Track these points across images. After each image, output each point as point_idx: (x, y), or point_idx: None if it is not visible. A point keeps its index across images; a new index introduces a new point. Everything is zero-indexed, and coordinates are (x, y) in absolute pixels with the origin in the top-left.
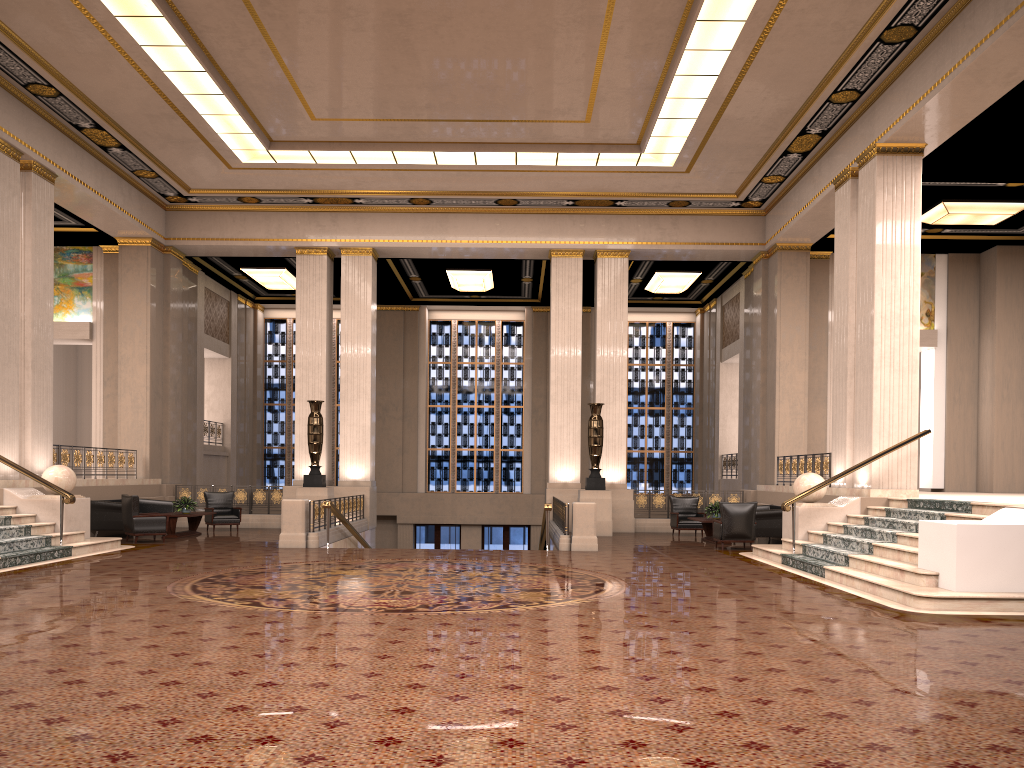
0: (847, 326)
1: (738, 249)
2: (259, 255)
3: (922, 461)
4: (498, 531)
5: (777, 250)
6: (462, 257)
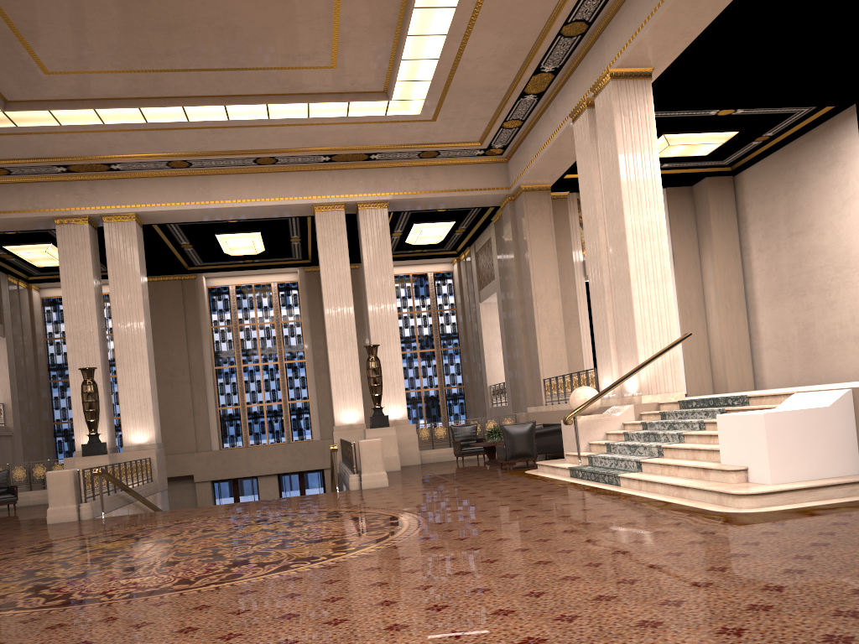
0: (599, 246)
1: (487, 194)
2: (17, 229)
3: None
4: (294, 478)
5: (522, 192)
6: (228, 218)
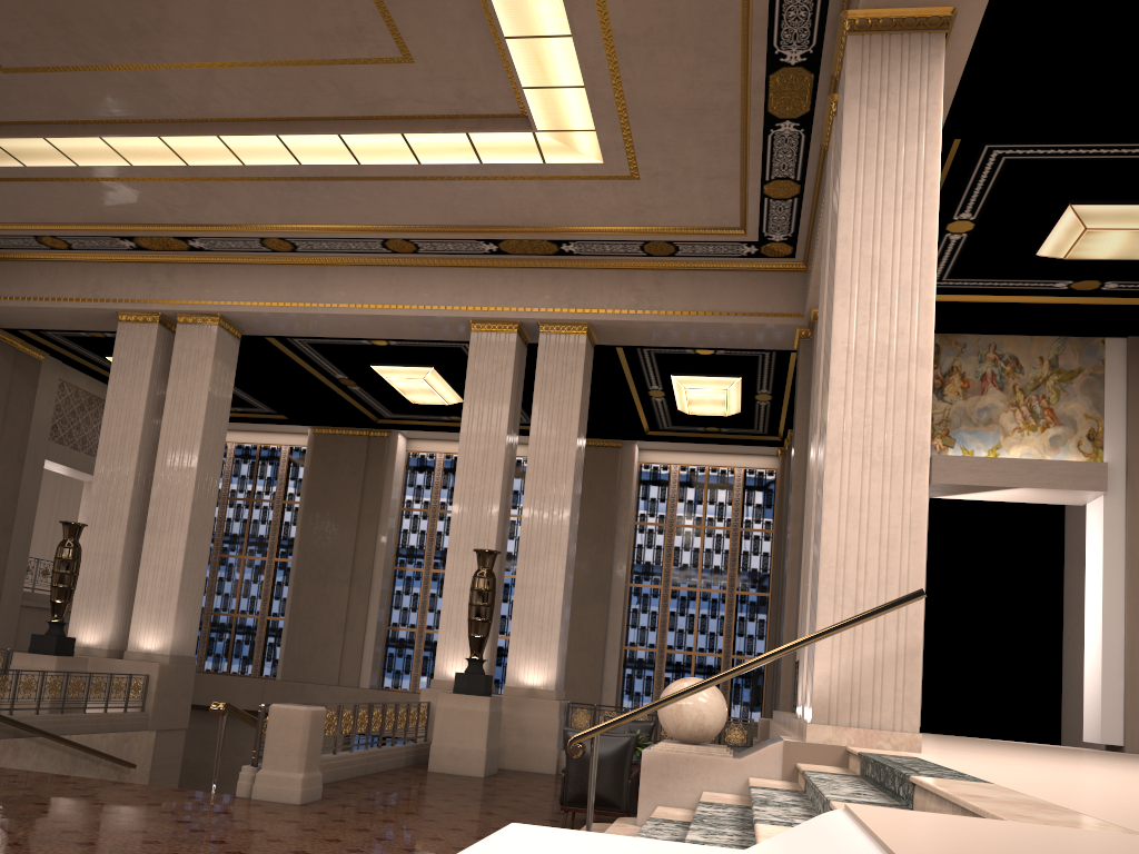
0: (819, 390)
1: (759, 322)
2: (90, 328)
3: (1087, 693)
4: None
5: (815, 320)
6: (359, 335)
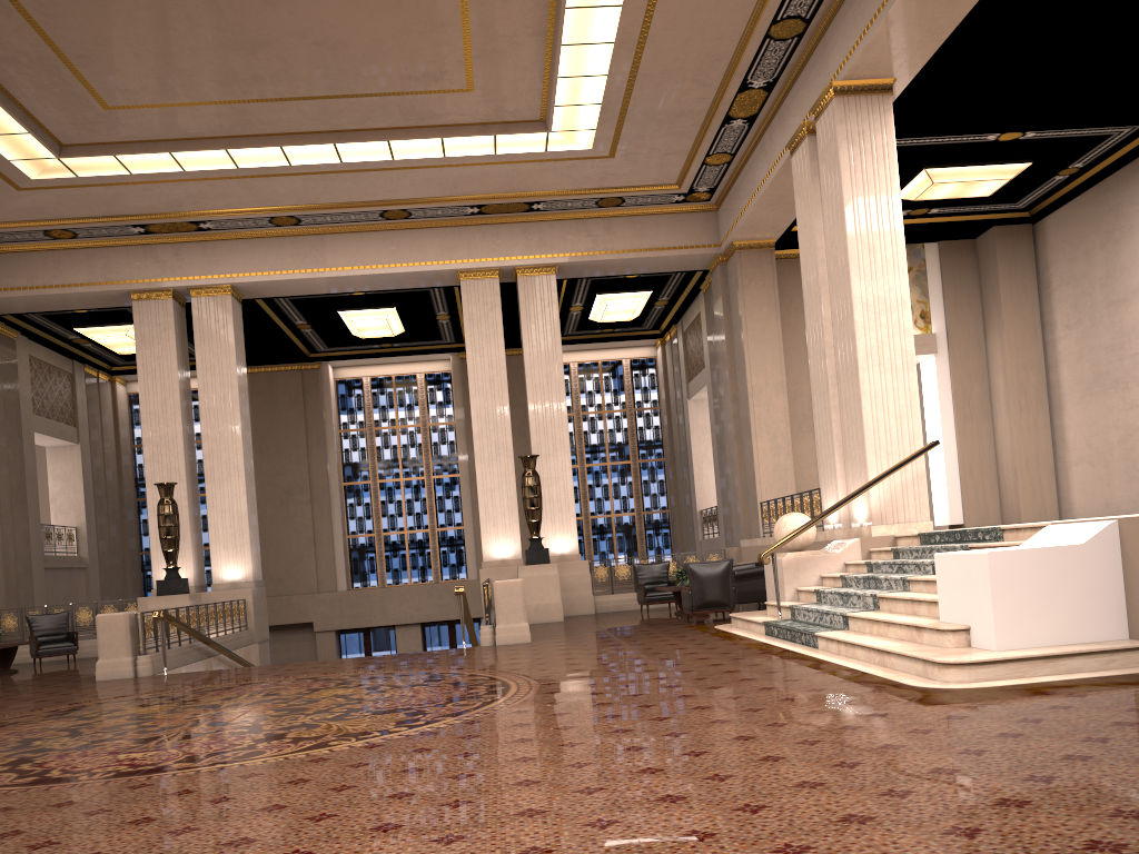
0: (822, 322)
1: (689, 253)
2: (88, 306)
3: (935, 493)
4: (442, 629)
5: (735, 250)
6: (350, 290)
